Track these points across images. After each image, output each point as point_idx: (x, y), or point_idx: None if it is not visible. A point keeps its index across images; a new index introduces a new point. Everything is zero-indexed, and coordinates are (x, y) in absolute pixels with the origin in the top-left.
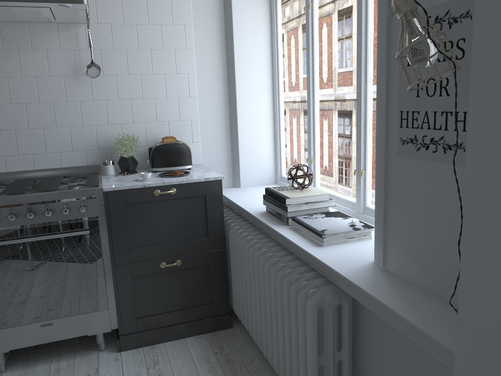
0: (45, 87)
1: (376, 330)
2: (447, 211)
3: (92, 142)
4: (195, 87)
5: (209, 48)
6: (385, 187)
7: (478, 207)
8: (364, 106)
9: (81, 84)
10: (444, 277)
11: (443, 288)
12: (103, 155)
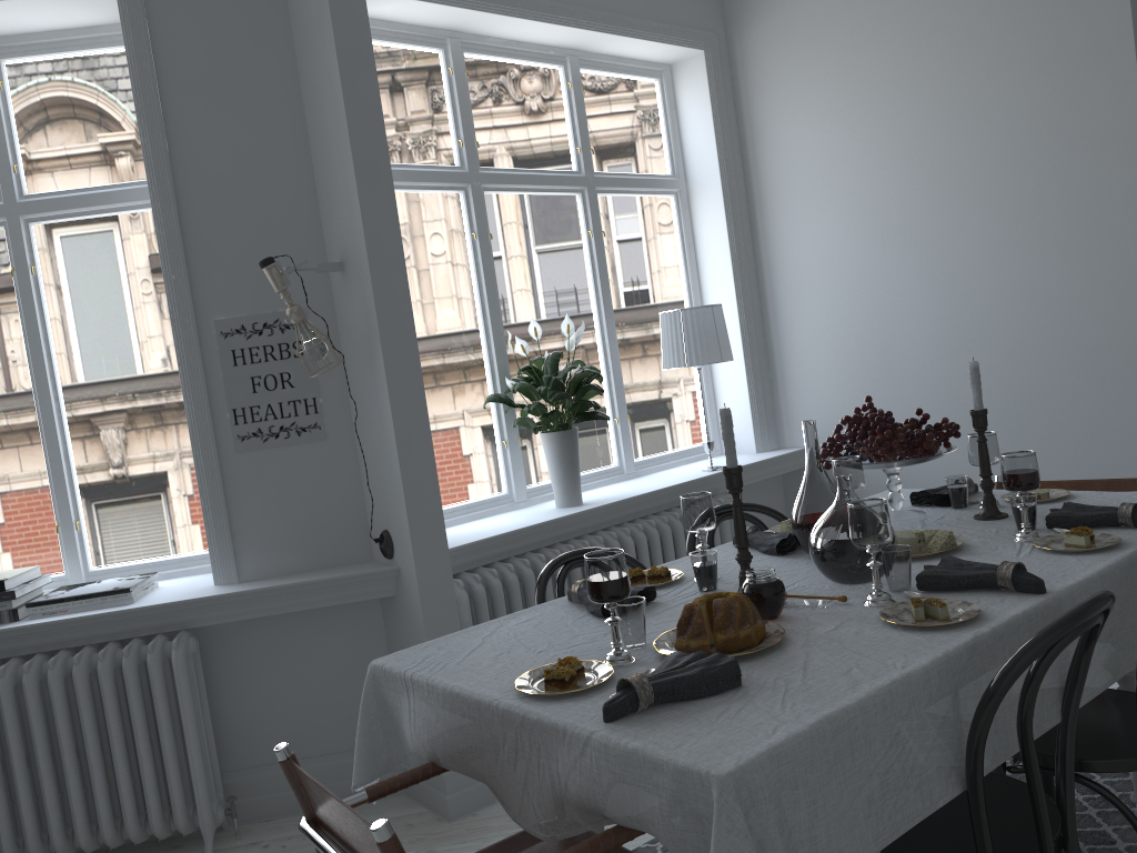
0: None
1: (239, 663)
2: (313, 484)
3: None
4: None
5: None
6: (224, 491)
7: (404, 440)
8: (60, 433)
9: None
10: (323, 545)
11: (324, 556)
12: None
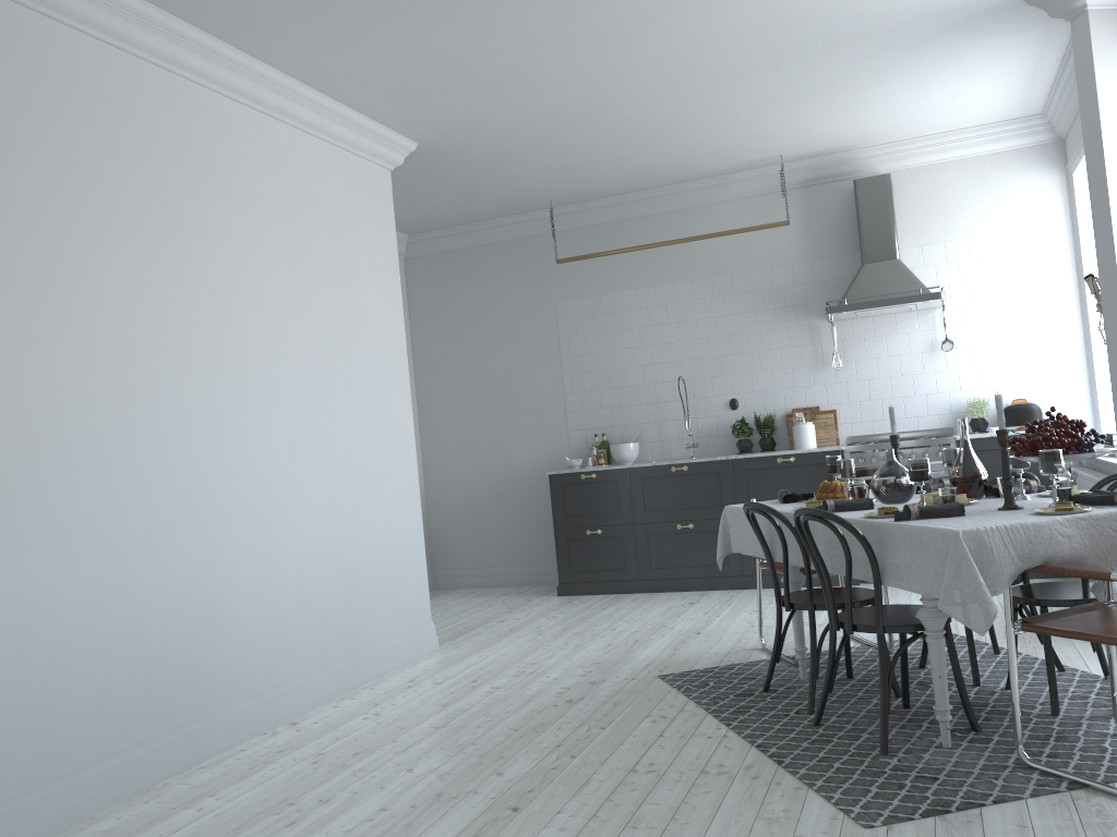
0: (906, 363)
1: None
2: None
3: (945, 407)
4: (1047, 351)
5: (1061, 312)
6: None
7: (1115, 390)
8: None
9: (936, 358)
10: None
11: None
12: (955, 419)
